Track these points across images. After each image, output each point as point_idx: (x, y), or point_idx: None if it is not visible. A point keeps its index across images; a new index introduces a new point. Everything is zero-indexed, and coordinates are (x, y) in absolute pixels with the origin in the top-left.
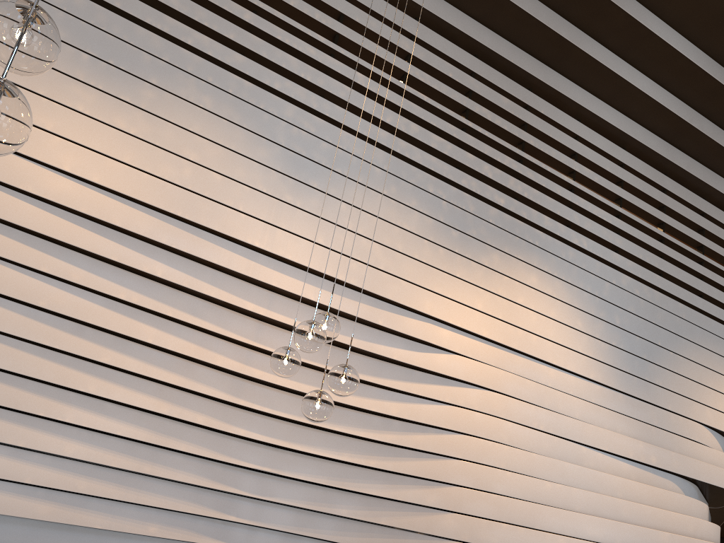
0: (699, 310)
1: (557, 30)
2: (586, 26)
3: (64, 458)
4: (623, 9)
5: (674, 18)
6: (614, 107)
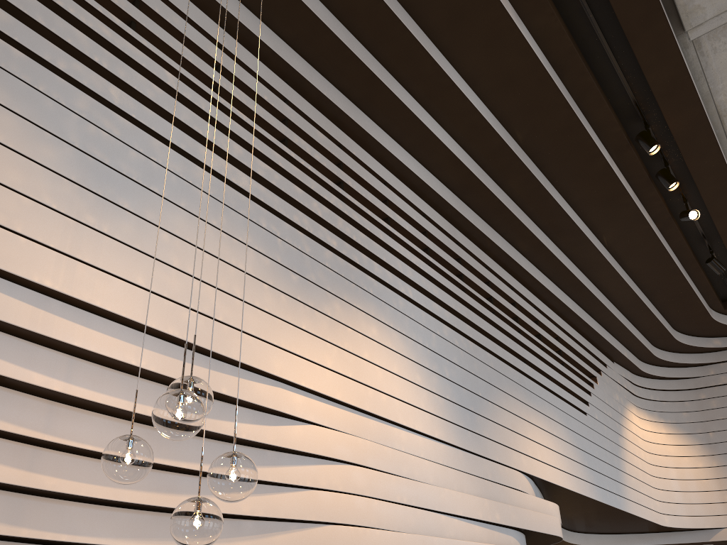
0: (500, 359)
1: (370, 66)
2: (394, 69)
3: None
4: (431, 55)
5: (470, 73)
6: (414, 157)
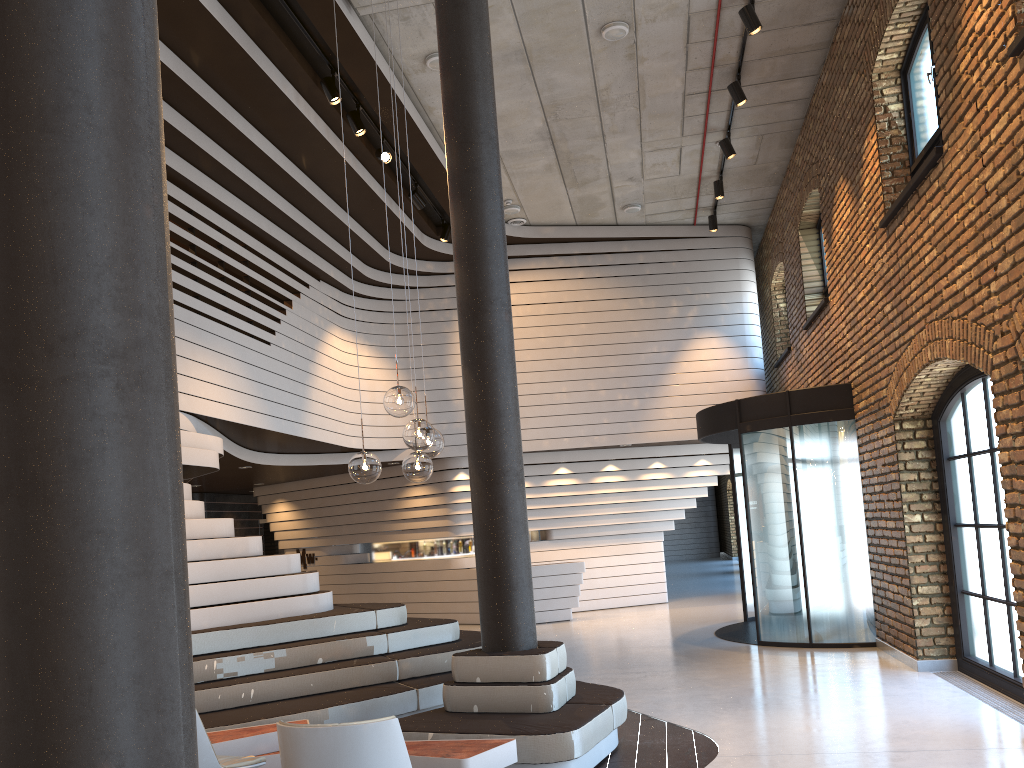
0: None
1: None
2: None
3: None
4: None
5: None
6: None
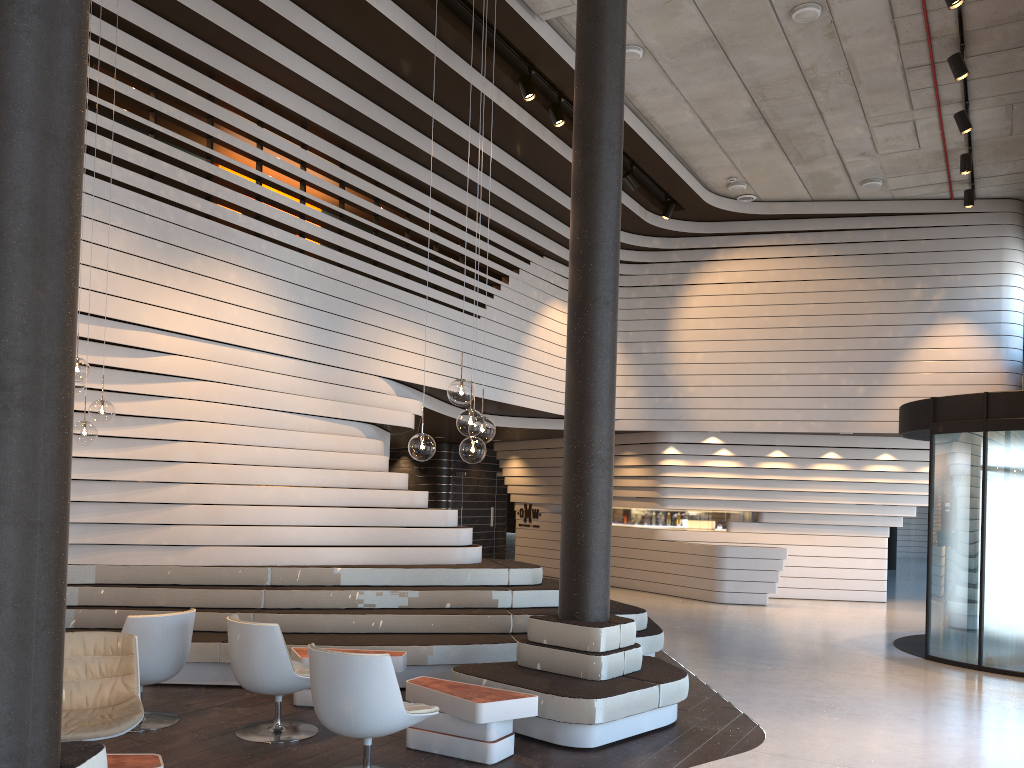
0: (375, 277)
1: (236, 33)
2: (263, 27)
3: None
4: (294, 23)
5: (340, 28)
6: (294, 91)
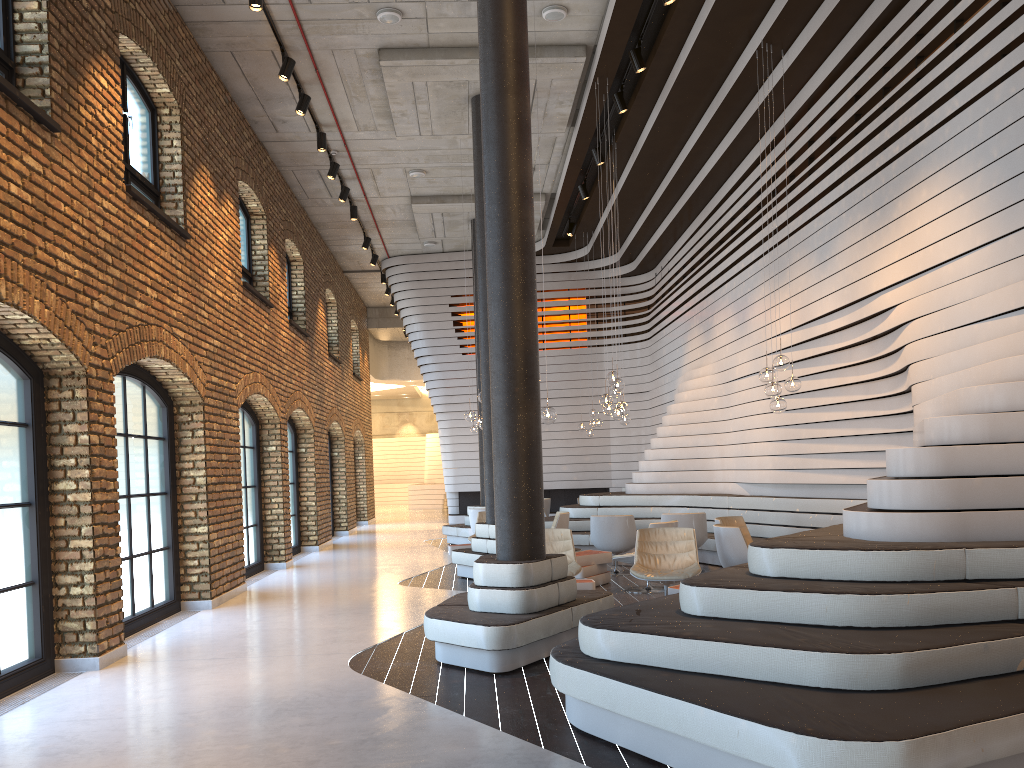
0: None
1: None
2: None
3: (839, 453)
4: None
5: None
6: None
